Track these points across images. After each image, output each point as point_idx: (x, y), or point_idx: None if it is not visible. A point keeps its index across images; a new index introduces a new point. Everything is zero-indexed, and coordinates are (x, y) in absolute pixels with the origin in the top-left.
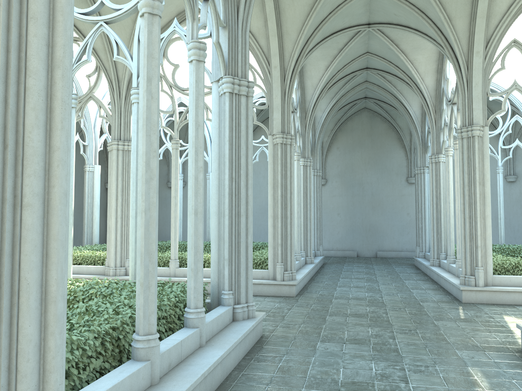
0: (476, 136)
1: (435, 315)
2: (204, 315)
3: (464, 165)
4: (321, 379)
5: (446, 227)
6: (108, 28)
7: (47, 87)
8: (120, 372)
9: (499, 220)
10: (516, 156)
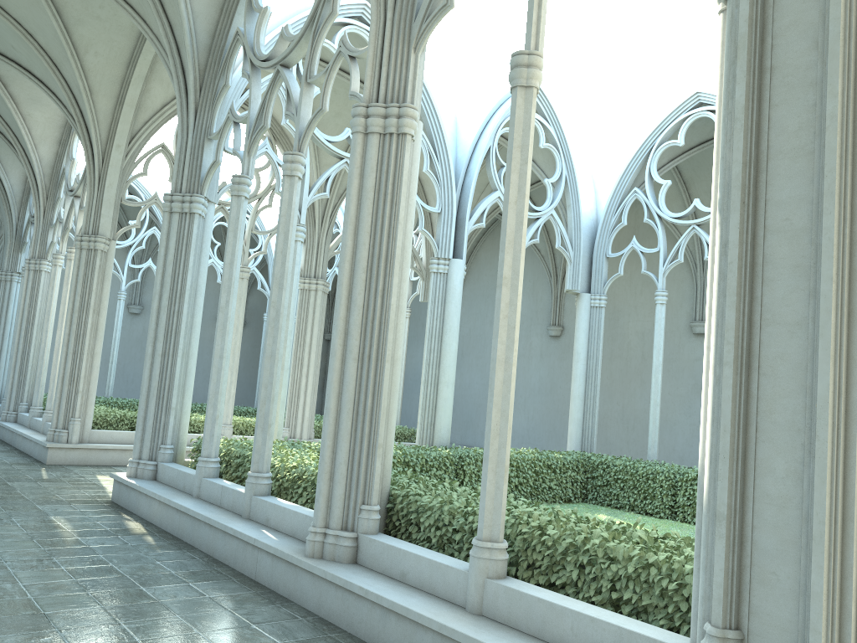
0: (100, 250)
1: (8, 477)
2: None
3: (78, 284)
4: None
5: (35, 366)
6: None
7: None
8: None
9: (111, 364)
10: (147, 280)
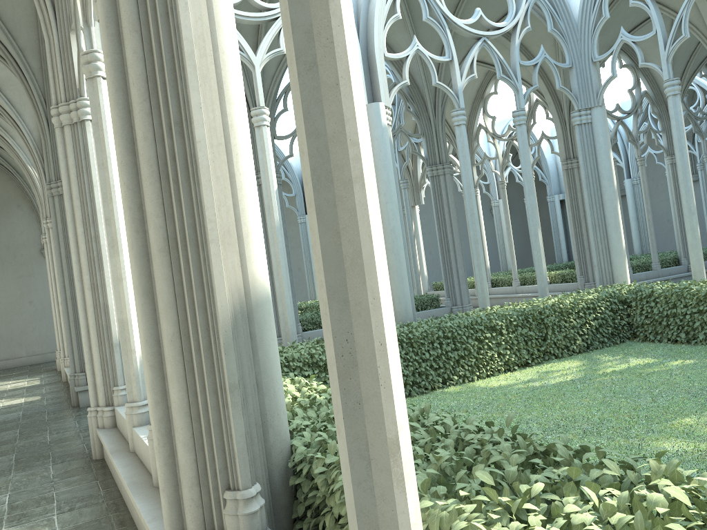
0: None
1: None
2: None
3: None
4: None
5: None
6: None
7: None
8: None
9: None
10: None
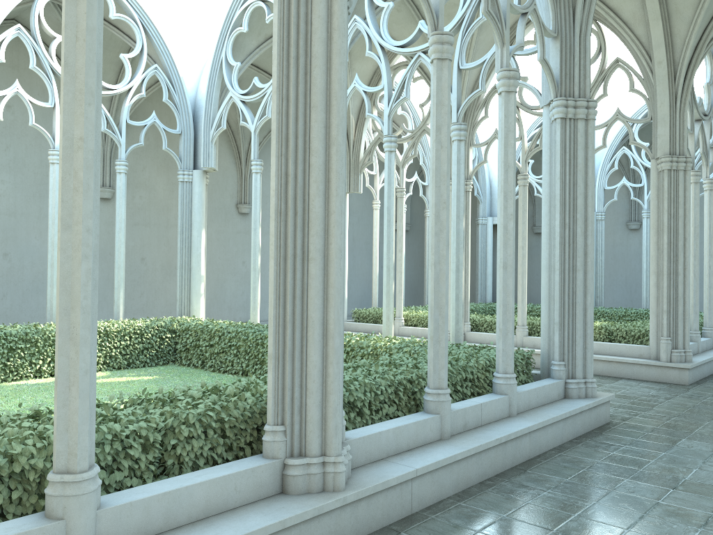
0: None
1: None
2: (514, 382)
3: None
4: (659, 474)
5: None
6: (426, 58)
7: (325, 162)
8: (407, 419)
9: None
10: None
